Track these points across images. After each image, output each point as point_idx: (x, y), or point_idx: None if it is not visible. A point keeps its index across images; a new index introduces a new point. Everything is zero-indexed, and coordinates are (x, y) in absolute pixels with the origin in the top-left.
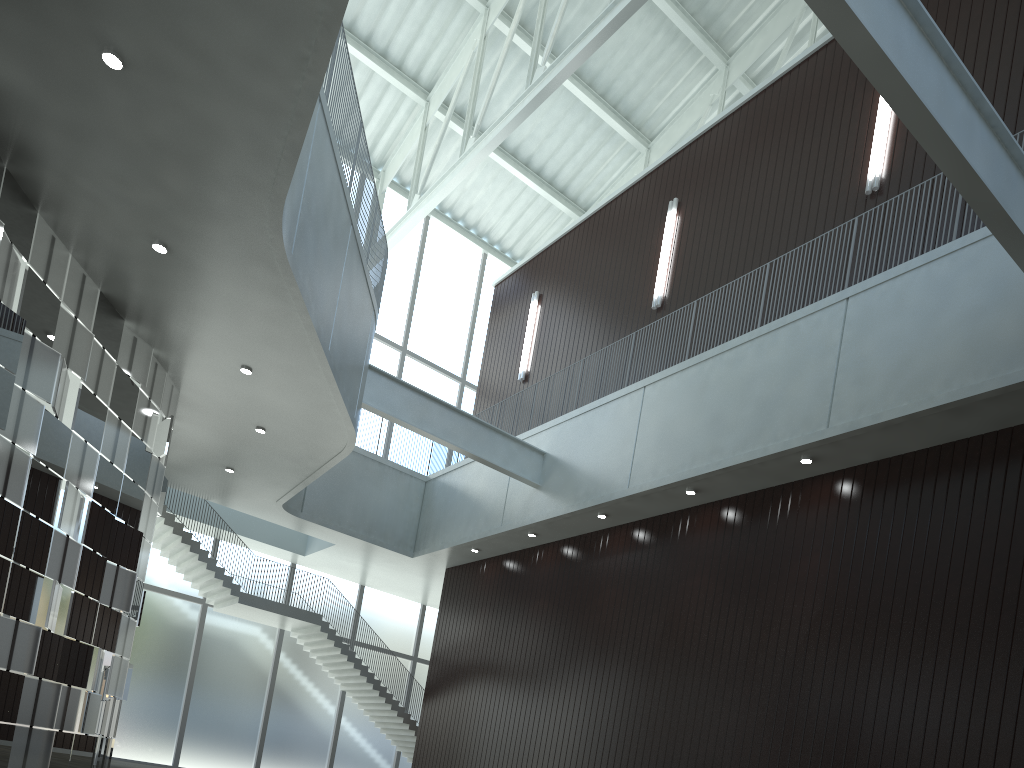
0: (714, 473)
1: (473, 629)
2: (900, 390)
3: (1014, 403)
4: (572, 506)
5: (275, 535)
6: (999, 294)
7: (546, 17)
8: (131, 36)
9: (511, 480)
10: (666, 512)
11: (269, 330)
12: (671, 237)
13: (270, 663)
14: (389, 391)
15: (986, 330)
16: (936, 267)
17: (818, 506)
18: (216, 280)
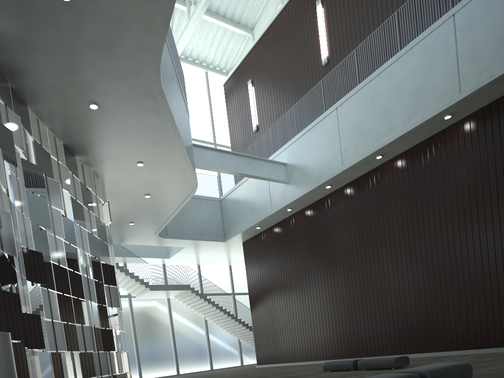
0: (393, 141)
1: (268, 268)
2: (503, 56)
3: None
4: (311, 186)
5: (152, 252)
6: None
7: None
8: None
9: (270, 184)
10: (364, 173)
11: (152, 136)
12: (322, 21)
13: (168, 317)
14: (204, 154)
15: None
16: None
17: (458, 140)
18: (124, 116)
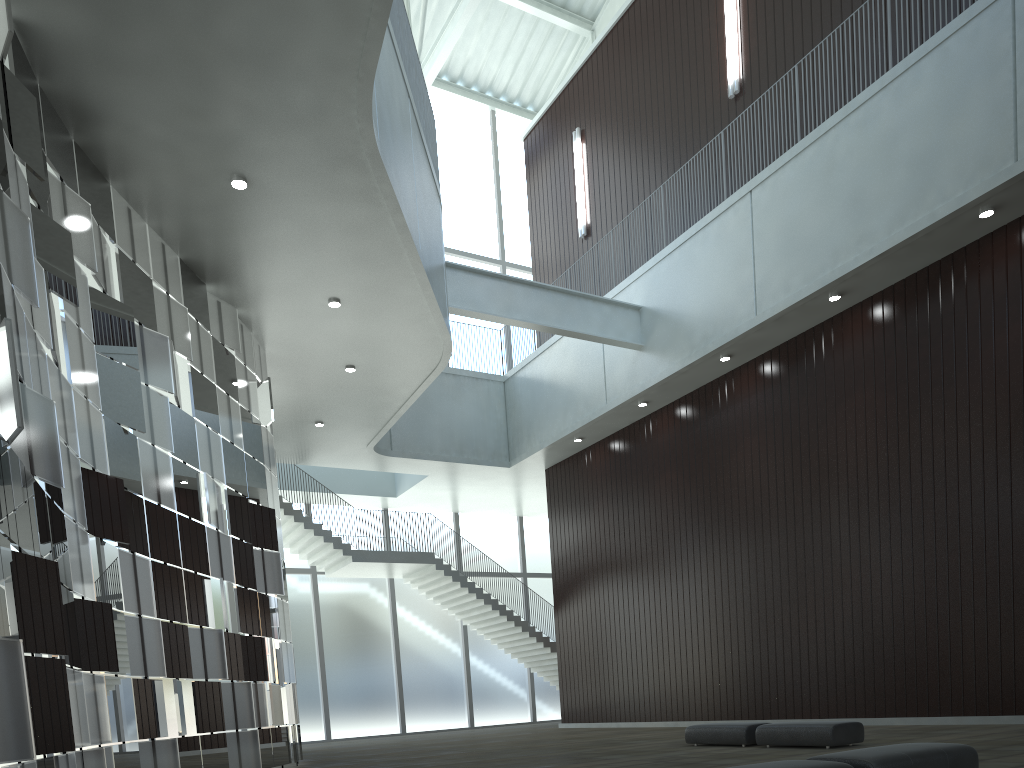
0: (866, 265)
1: (593, 525)
2: None
3: None
4: (689, 357)
5: (363, 484)
6: None
7: None
8: None
9: (606, 350)
10: (802, 332)
11: (358, 246)
12: (735, 3)
13: (388, 616)
14: (469, 286)
15: None
16: None
17: (1006, 265)
18: (300, 203)
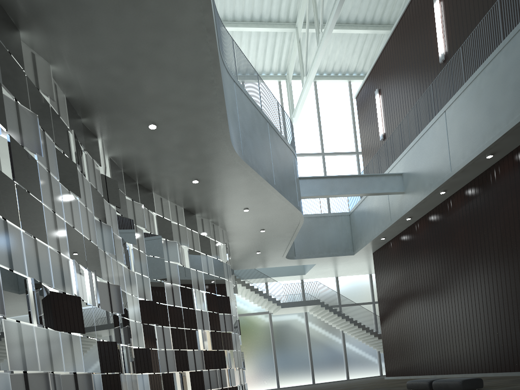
0: (499, 140)
1: (394, 278)
2: None
3: None
4: (424, 195)
5: (289, 270)
6: None
7: None
8: (154, 114)
9: (389, 195)
10: (480, 173)
11: (247, 189)
12: (439, 16)
13: (305, 329)
14: (312, 184)
15: None
16: None
17: None
18: (219, 181)
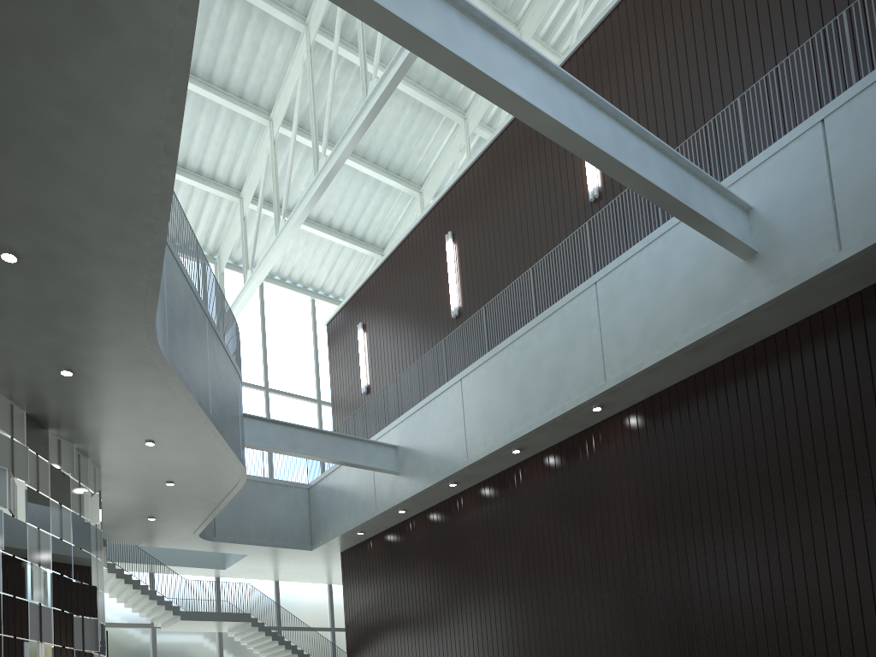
0: (530, 433)
1: (374, 595)
2: (651, 342)
3: (737, 334)
4: (428, 482)
5: (198, 559)
6: (704, 258)
7: (317, 117)
8: (20, 239)
9: (375, 472)
10: (502, 470)
11: (162, 410)
12: (453, 261)
13: None
14: (263, 429)
15: (702, 286)
16: (654, 247)
17: (615, 440)
18: (114, 385)
